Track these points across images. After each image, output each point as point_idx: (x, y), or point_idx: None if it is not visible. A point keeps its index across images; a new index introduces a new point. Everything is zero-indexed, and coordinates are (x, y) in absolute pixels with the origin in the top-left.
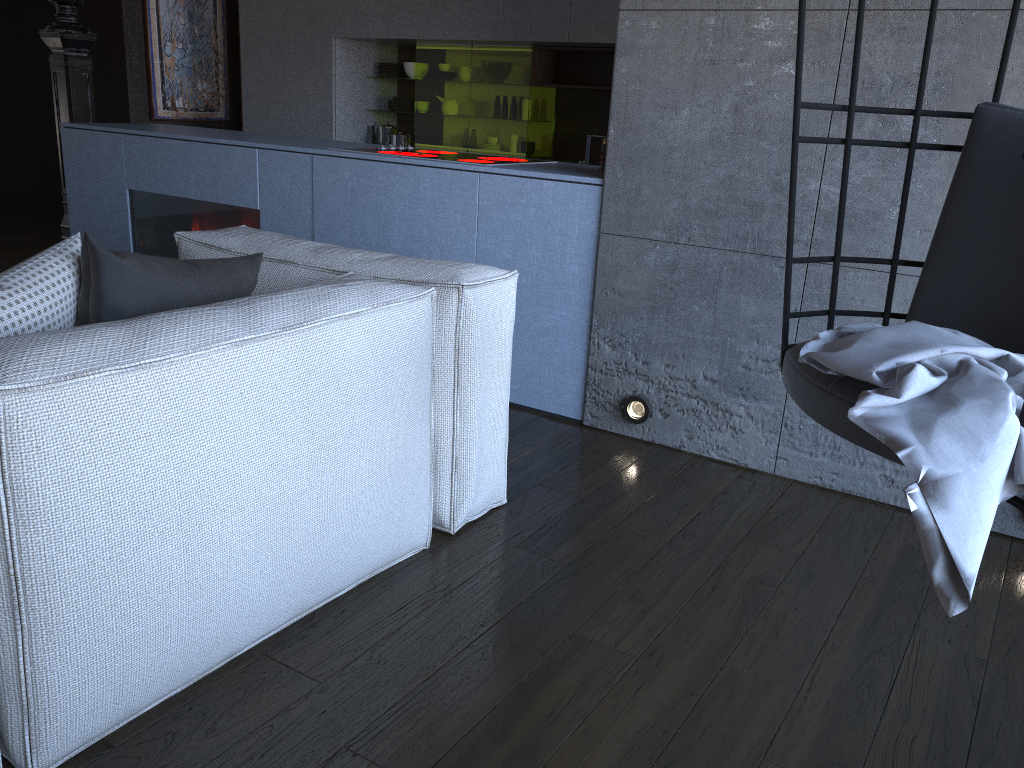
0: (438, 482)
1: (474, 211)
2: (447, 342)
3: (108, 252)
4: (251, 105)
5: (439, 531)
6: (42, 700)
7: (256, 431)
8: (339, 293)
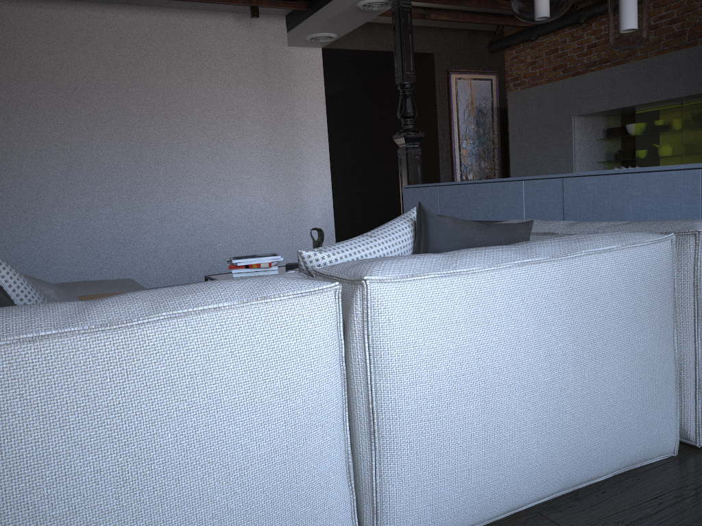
0: (682, 399)
1: (697, 199)
2: (686, 279)
3: (432, 213)
4: (516, 170)
5: (685, 444)
6: (385, 506)
7: (533, 329)
8: (593, 237)
